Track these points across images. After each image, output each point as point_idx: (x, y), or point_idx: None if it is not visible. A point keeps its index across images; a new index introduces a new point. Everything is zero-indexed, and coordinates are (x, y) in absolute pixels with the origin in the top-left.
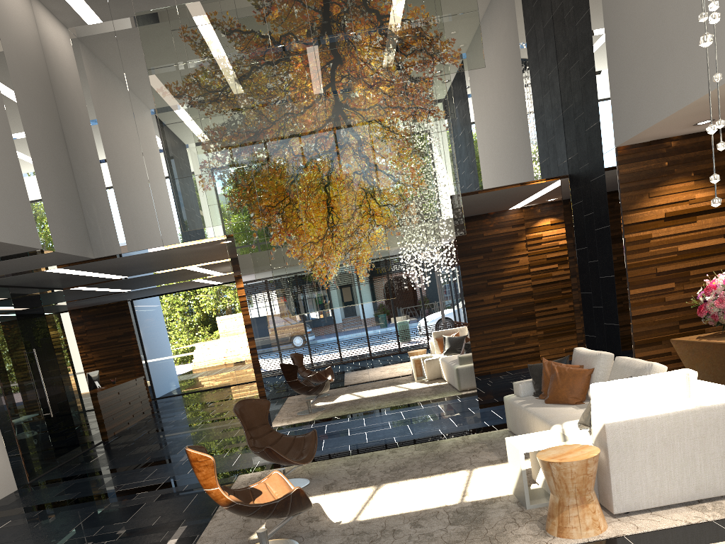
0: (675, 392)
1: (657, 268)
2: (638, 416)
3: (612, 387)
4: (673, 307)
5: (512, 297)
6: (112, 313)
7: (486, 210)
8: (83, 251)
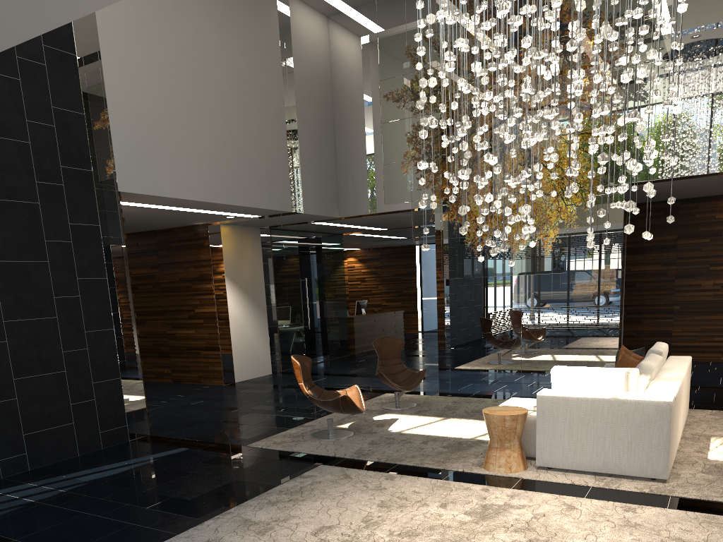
0: (614, 385)
1: None
2: (563, 395)
3: (563, 370)
4: None
5: None
6: (402, 254)
7: (714, 192)
8: (329, 212)
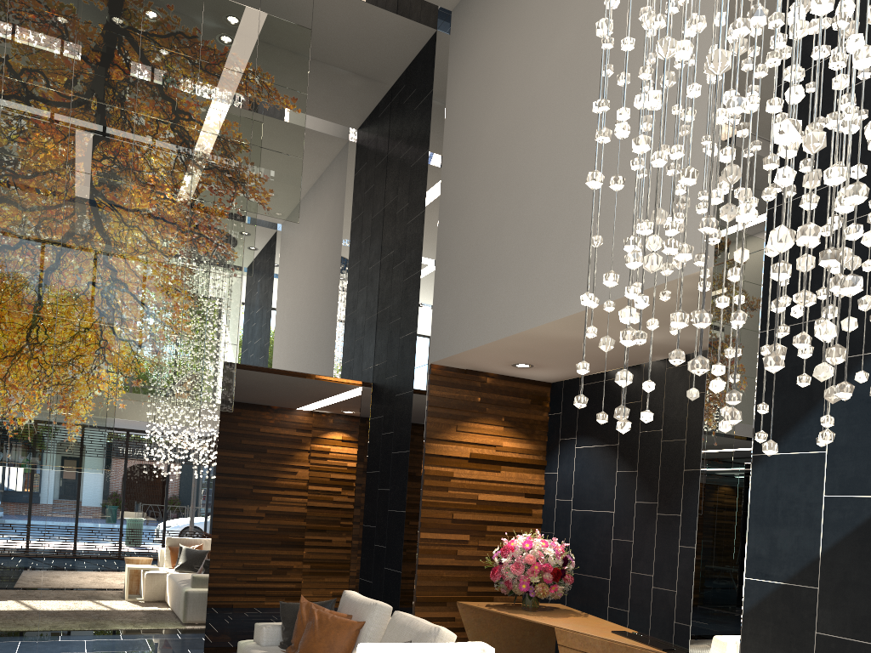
0: None
1: (454, 514)
2: None
3: (388, 652)
4: (465, 564)
5: (280, 515)
6: None
7: (268, 400)
8: None
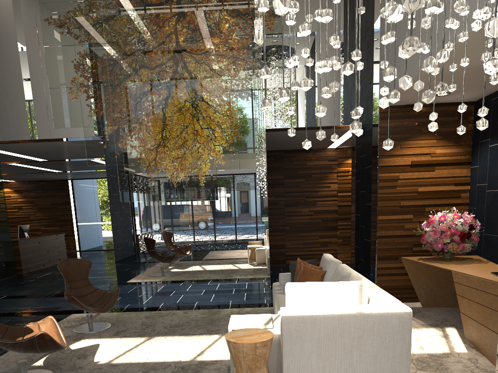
0: (349, 298)
1: (400, 202)
2: (310, 314)
3: (299, 287)
4: (410, 233)
5: (322, 212)
6: (56, 187)
7: None
8: None
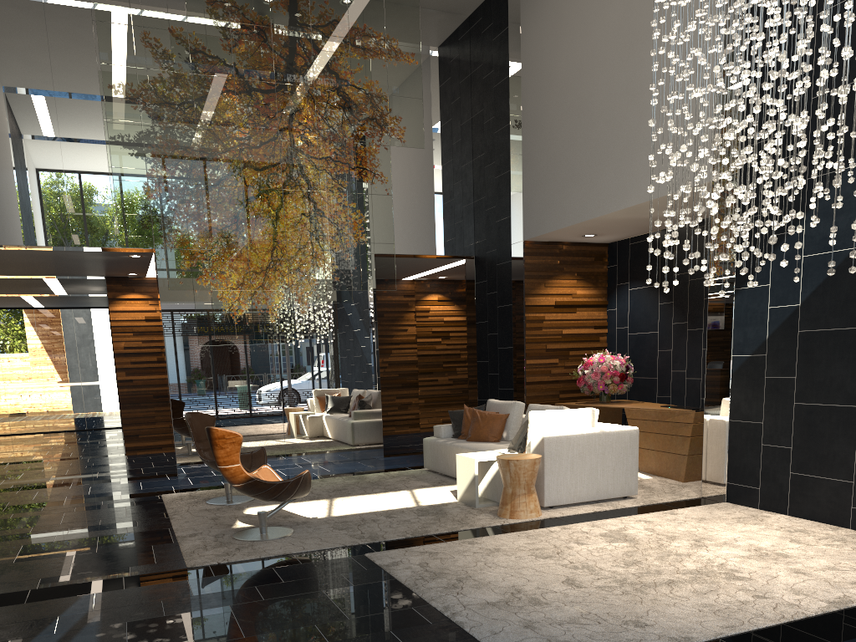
0: (584, 423)
1: (547, 345)
2: (565, 434)
3: (546, 413)
4: (556, 379)
5: (398, 364)
6: None
7: None
8: None
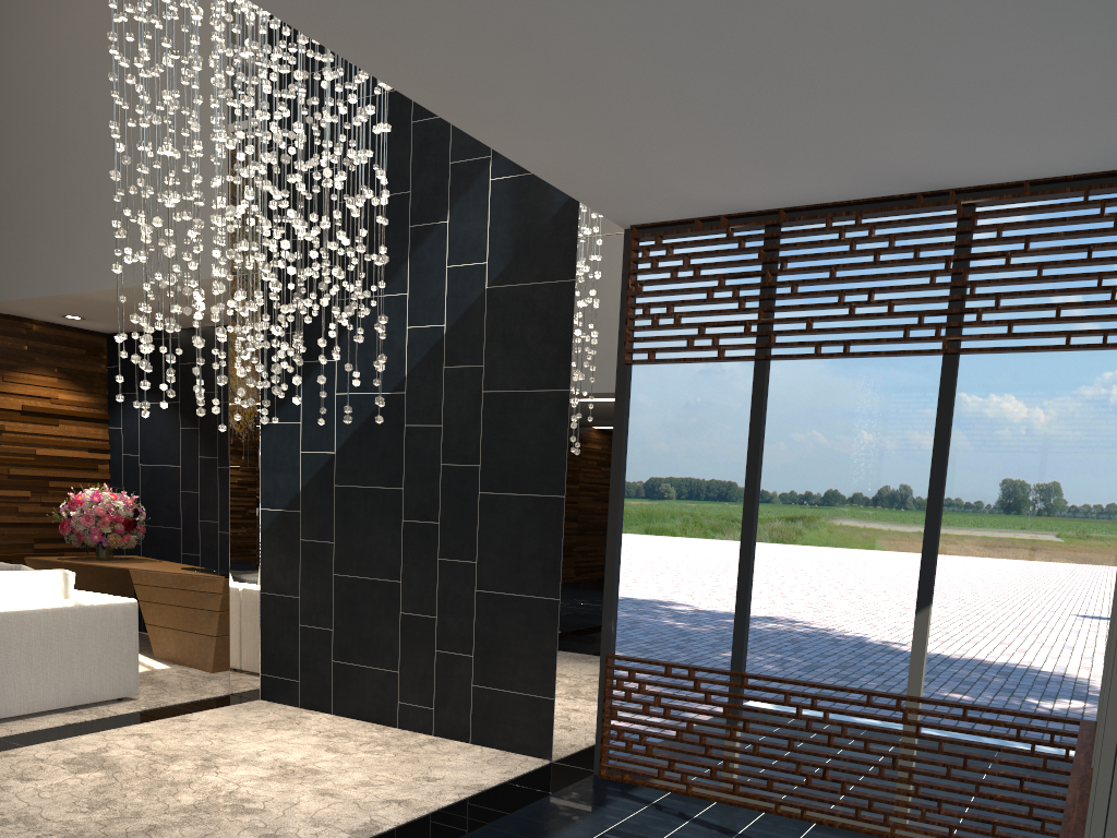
0: (52, 592)
1: (10, 469)
2: (16, 610)
3: None
4: (28, 521)
5: None
6: None
7: None
8: None
